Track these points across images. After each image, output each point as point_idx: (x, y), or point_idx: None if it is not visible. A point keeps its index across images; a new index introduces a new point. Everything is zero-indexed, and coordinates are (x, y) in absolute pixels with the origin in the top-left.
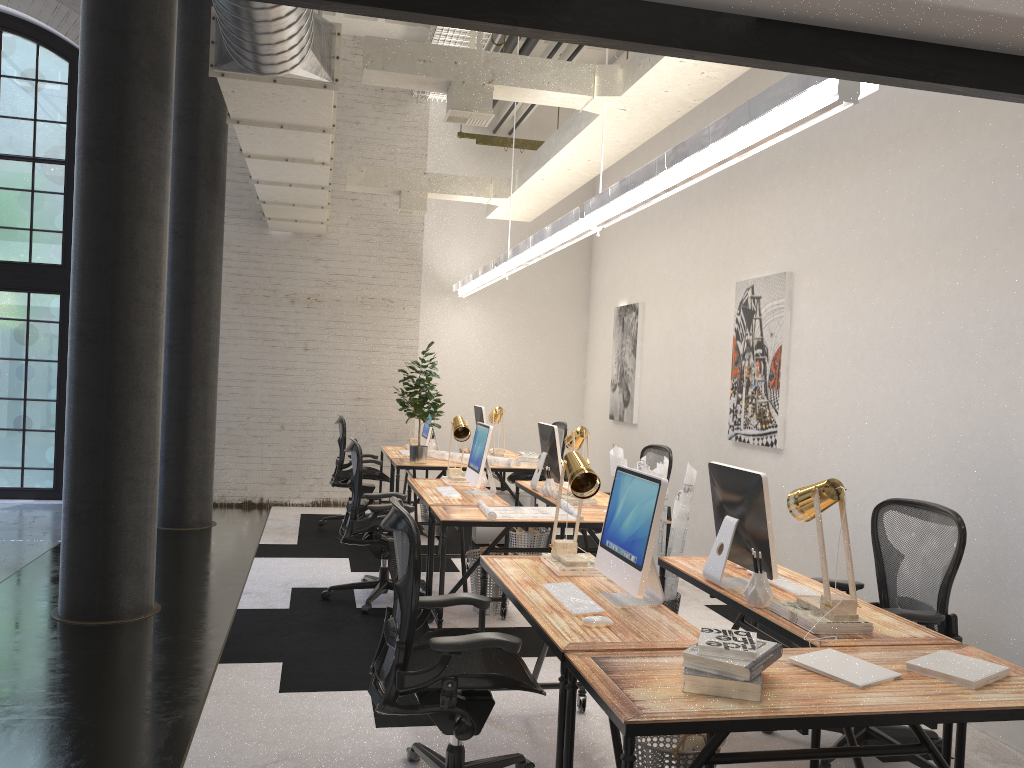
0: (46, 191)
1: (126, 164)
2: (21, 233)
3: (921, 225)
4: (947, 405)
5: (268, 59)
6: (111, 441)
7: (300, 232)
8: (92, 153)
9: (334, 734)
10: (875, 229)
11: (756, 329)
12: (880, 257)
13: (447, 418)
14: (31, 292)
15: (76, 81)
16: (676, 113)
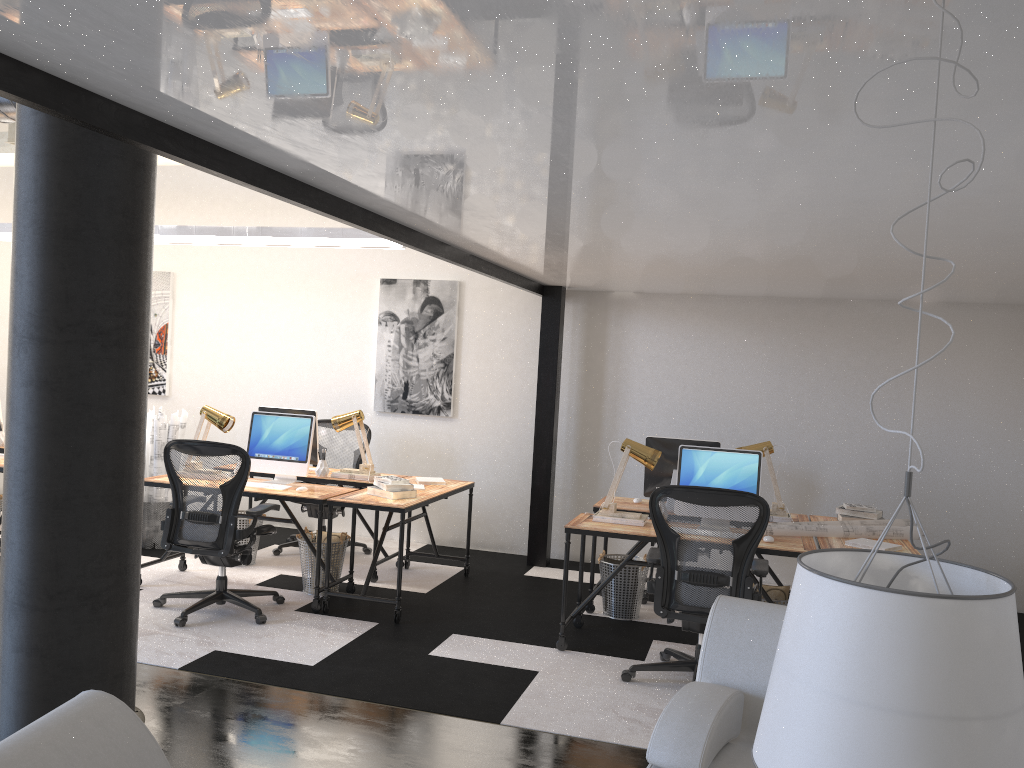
0: None
1: None
2: None
3: (295, 264)
4: (317, 368)
5: None
6: None
7: None
8: None
9: None
10: (256, 259)
11: None
12: (262, 277)
13: None
14: None
15: None
16: None
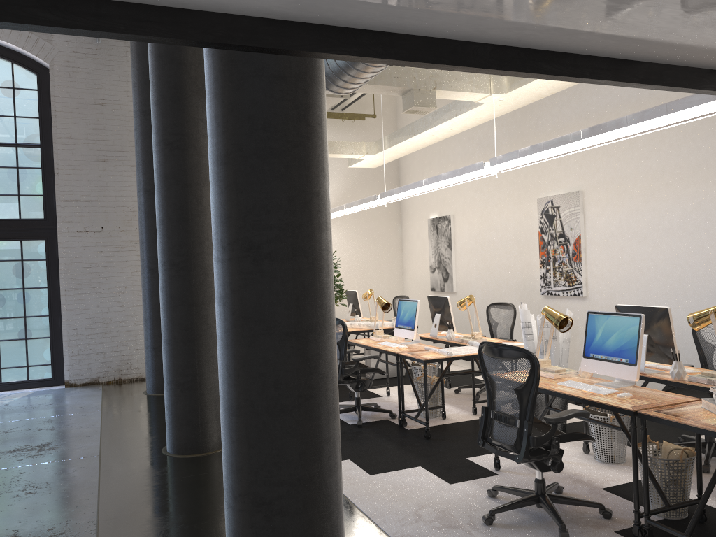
0: (27, 167)
1: (194, 150)
2: (11, 198)
3: (681, 160)
4: (711, 261)
5: (354, 85)
6: (200, 333)
7: None
8: (172, 144)
9: (432, 490)
10: (646, 163)
11: (558, 226)
12: (652, 179)
13: None
14: (23, 240)
15: (43, 88)
16: (530, 101)
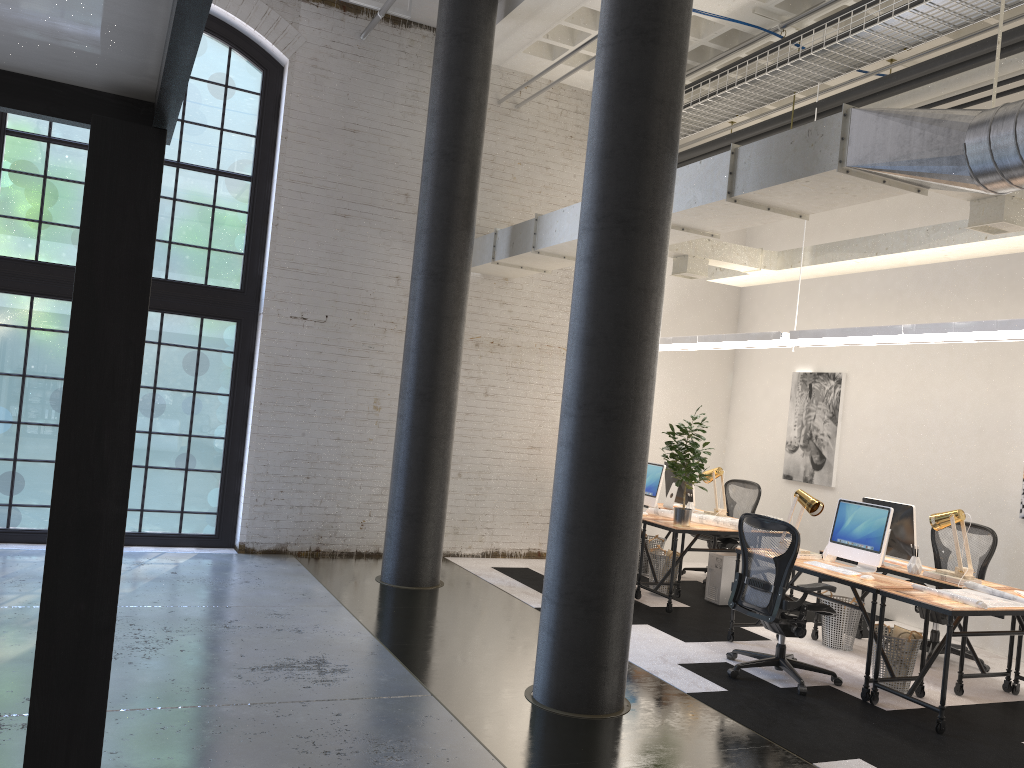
0: (228, 208)
1: (657, 237)
2: (198, 252)
3: None
4: None
5: None
6: (625, 524)
7: (490, 274)
8: (627, 223)
9: None
10: None
11: None
12: None
13: None
14: (206, 318)
15: (270, 92)
16: None
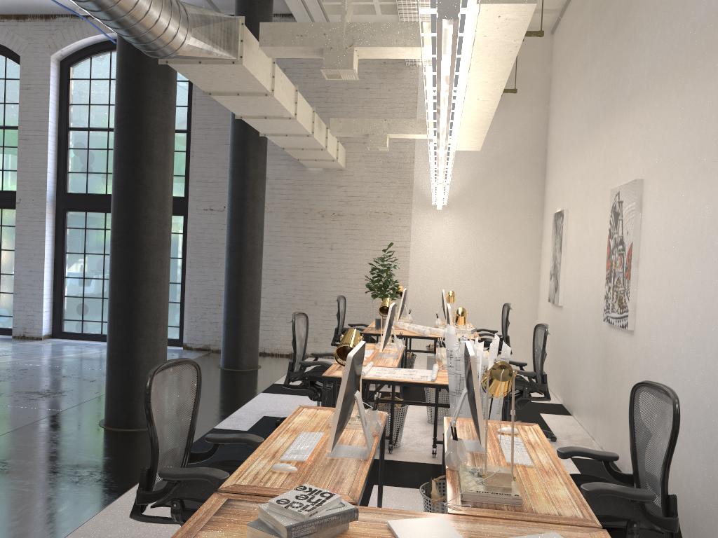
0: (176, 150)
1: (138, 128)
2: None
3: None
4: None
5: (149, 46)
6: (129, 311)
7: (327, 168)
8: (119, 123)
9: None
10: (690, 136)
11: (619, 228)
12: (692, 161)
13: (431, 299)
14: None
15: None
16: (510, 53)
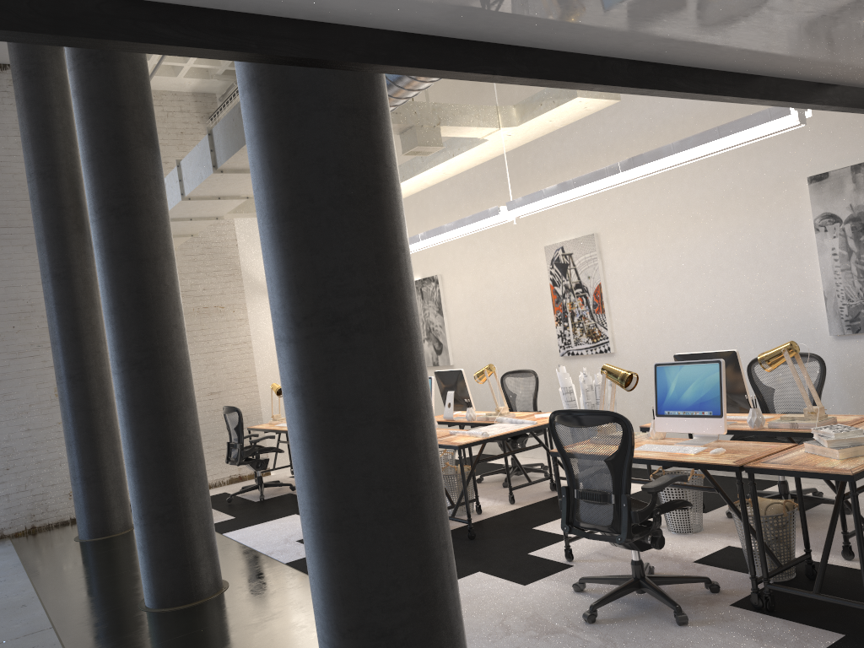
0: None
1: (149, 216)
2: None
3: (707, 191)
4: (752, 297)
5: None
6: (179, 448)
7: None
8: (118, 210)
9: (507, 596)
10: (668, 197)
11: (572, 276)
12: (676, 214)
13: None
14: None
15: None
16: (540, 134)
